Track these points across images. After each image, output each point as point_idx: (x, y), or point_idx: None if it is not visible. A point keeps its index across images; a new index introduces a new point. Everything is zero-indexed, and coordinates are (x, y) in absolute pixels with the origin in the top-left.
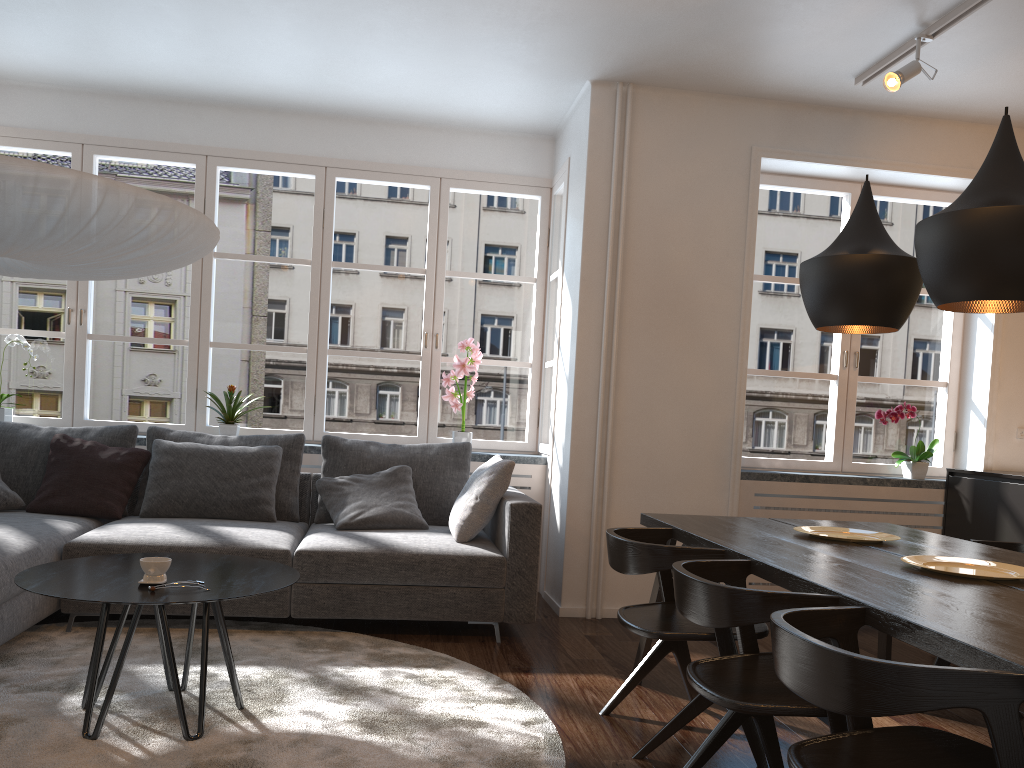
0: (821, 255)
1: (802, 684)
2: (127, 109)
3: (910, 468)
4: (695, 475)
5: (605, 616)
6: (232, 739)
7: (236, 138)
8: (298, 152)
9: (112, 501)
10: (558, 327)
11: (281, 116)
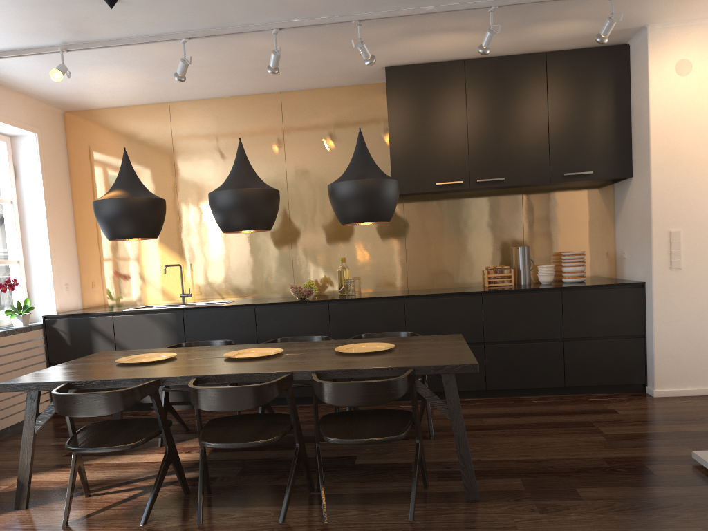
0: (124, 196)
1: (365, 400)
2: None
3: (21, 319)
4: None
5: None
6: None
7: None
8: None
9: None
10: None
11: None
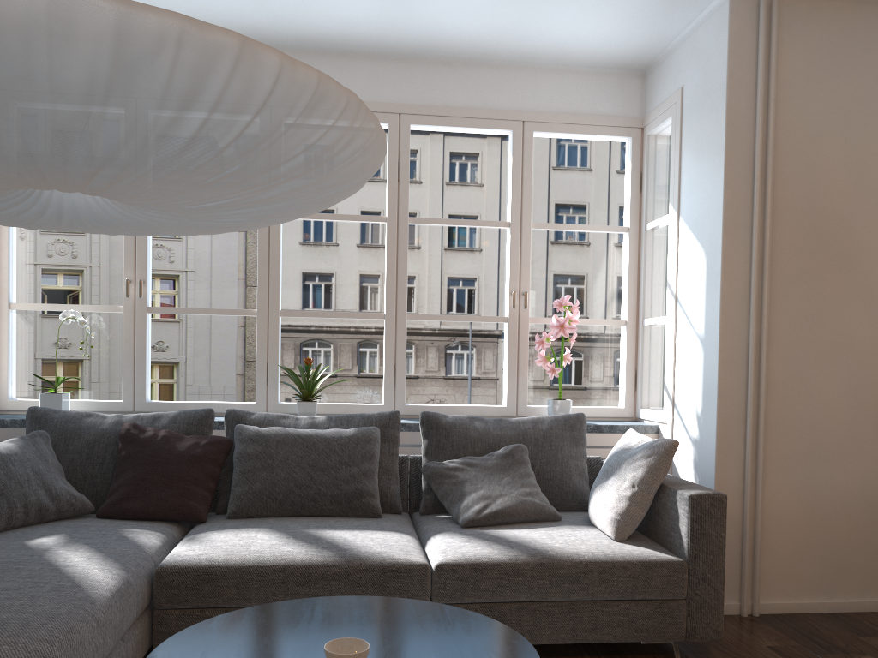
0: None
1: None
2: None
3: None
4: (858, 444)
5: (762, 612)
6: None
7: None
8: (369, 98)
9: (195, 501)
10: (674, 279)
11: (350, 60)
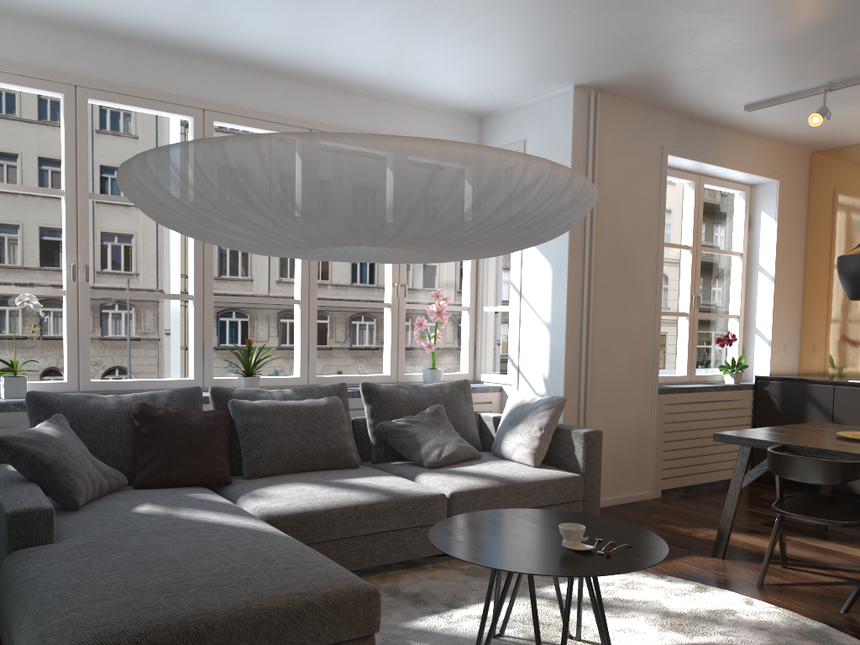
0: None
1: None
2: (121, 53)
3: (733, 377)
4: (634, 394)
5: None
6: None
7: (230, 94)
8: (286, 113)
9: (222, 467)
10: (519, 280)
11: (270, 77)
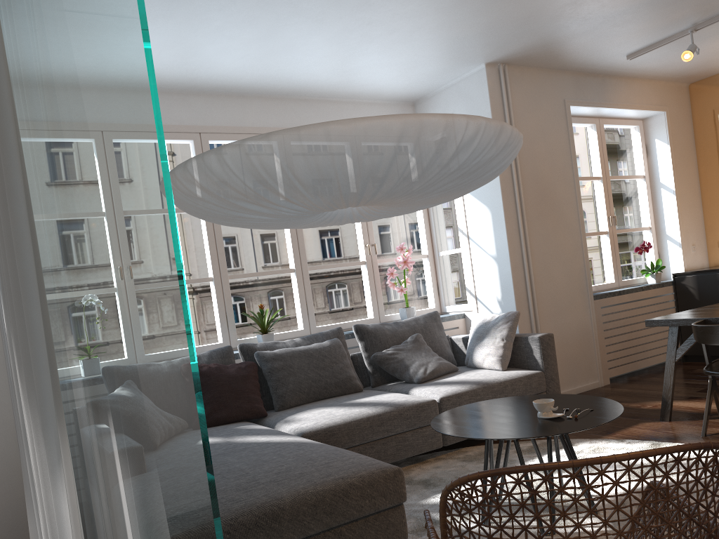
0: None
1: None
2: None
3: (654, 277)
4: (573, 302)
5: None
6: (612, 506)
7: (218, 118)
8: (262, 125)
9: (258, 404)
10: (465, 226)
11: (246, 99)
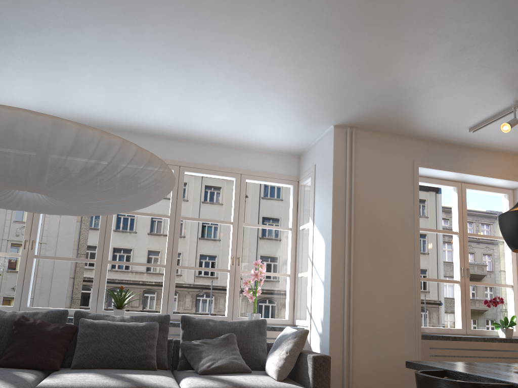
0: None
1: None
2: None
3: (504, 332)
4: (397, 337)
5: None
6: None
7: None
8: (165, 157)
9: (54, 358)
10: (311, 253)
11: (156, 139)
